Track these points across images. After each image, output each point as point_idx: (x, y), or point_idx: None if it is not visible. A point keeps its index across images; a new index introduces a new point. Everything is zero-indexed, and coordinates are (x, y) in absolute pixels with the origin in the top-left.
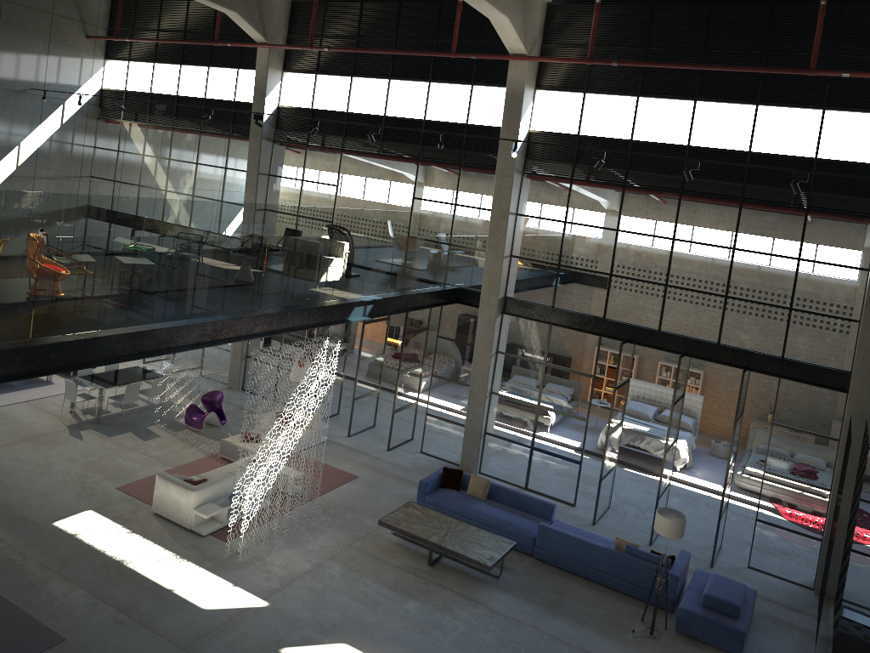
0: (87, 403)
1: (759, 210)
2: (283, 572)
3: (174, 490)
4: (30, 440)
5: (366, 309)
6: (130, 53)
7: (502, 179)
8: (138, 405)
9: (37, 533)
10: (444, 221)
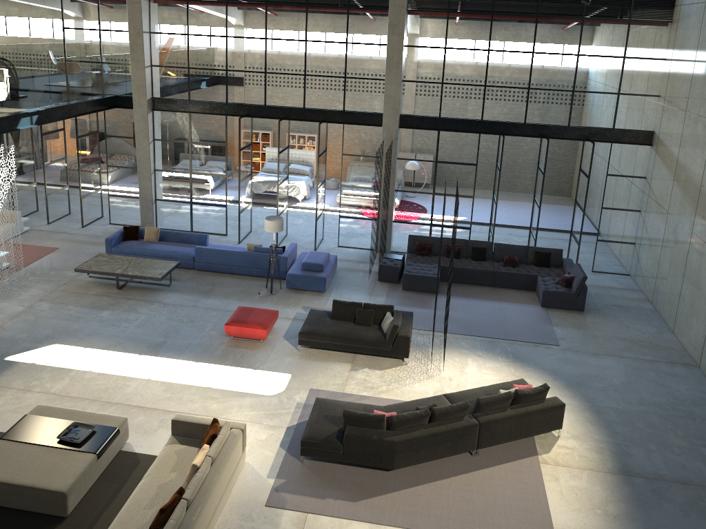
0: None
1: (319, 11)
2: (2, 316)
3: None
4: None
5: (33, 119)
6: None
7: (133, 5)
8: None
9: None
10: (93, 44)
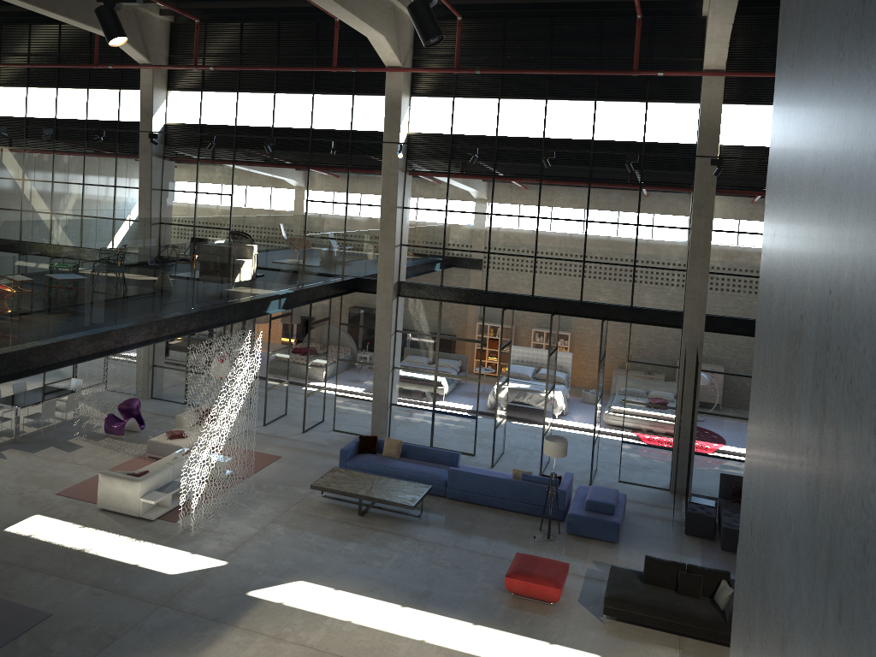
0: None
1: (604, 187)
2: (233, 538)
3: (119, 483)
4: None
5: (281, 302)
6: None
7: (388, 178)
8: (52, 423)
9: None
10: (338, 219)
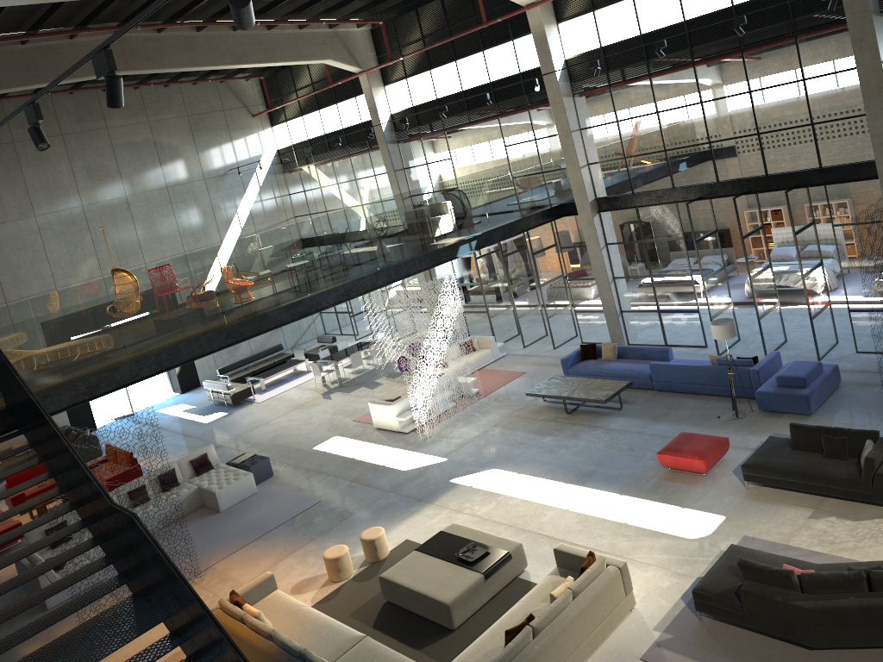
0: (334, 377)
1: (757, 51)
2: (459, 441)
3: (380, 408)
4: (298, 408)
5: (471, 245)
6: (285, 116)
7: (556, 107)
8: (369, 369)
9: (304, 455)
10: (532, 156)
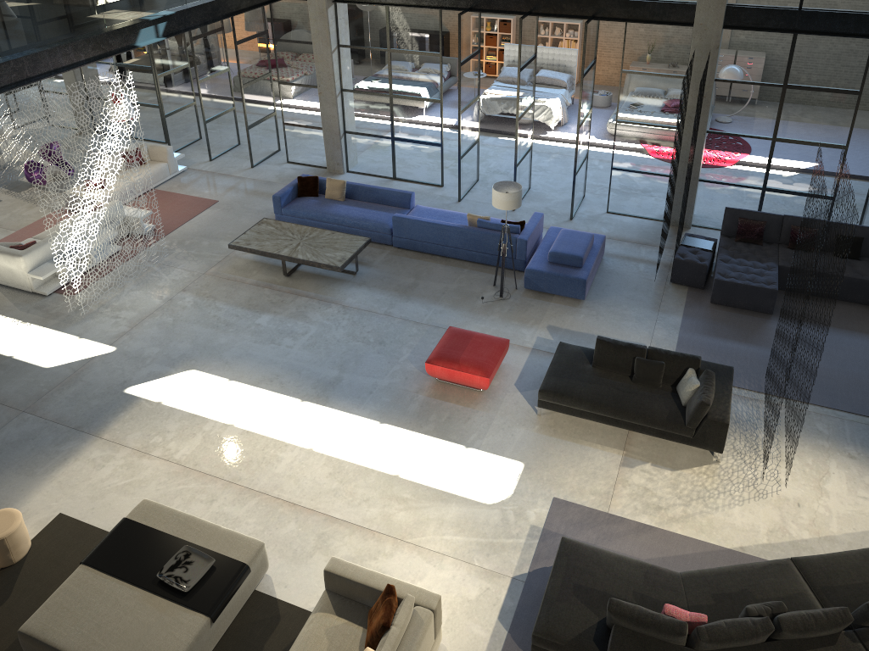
0: None
1: None
2: (132, 314)
3: (2, 259)
4: None
5: (158, 29)
6: None
7: None
8: None
9: None
10: None
